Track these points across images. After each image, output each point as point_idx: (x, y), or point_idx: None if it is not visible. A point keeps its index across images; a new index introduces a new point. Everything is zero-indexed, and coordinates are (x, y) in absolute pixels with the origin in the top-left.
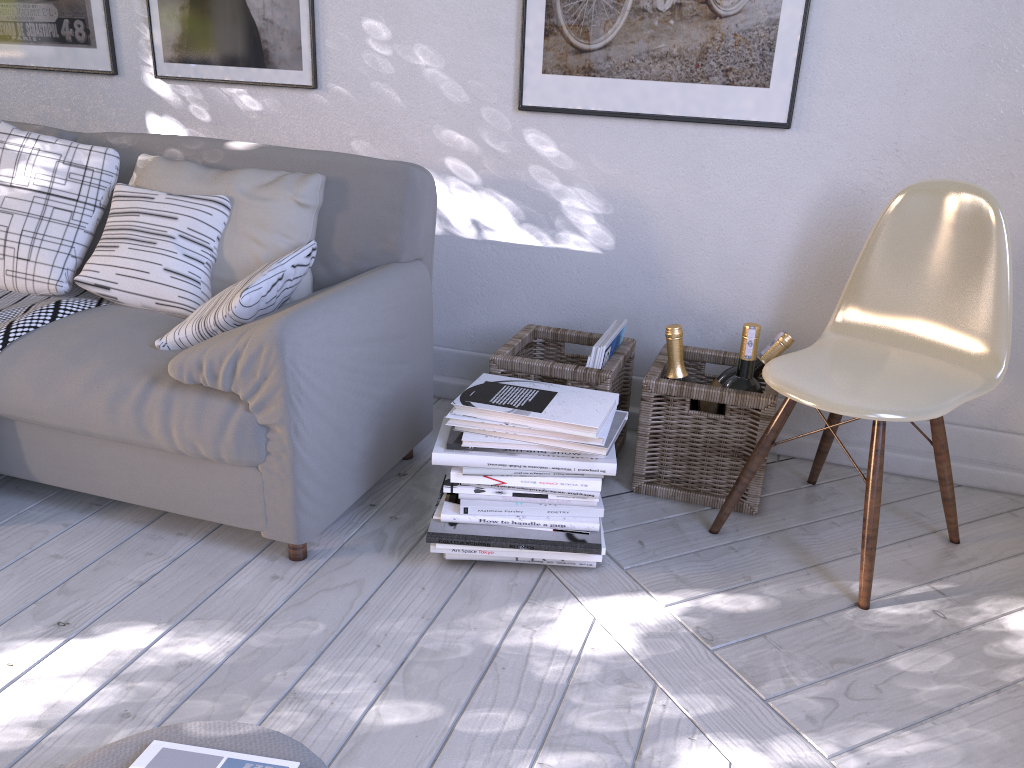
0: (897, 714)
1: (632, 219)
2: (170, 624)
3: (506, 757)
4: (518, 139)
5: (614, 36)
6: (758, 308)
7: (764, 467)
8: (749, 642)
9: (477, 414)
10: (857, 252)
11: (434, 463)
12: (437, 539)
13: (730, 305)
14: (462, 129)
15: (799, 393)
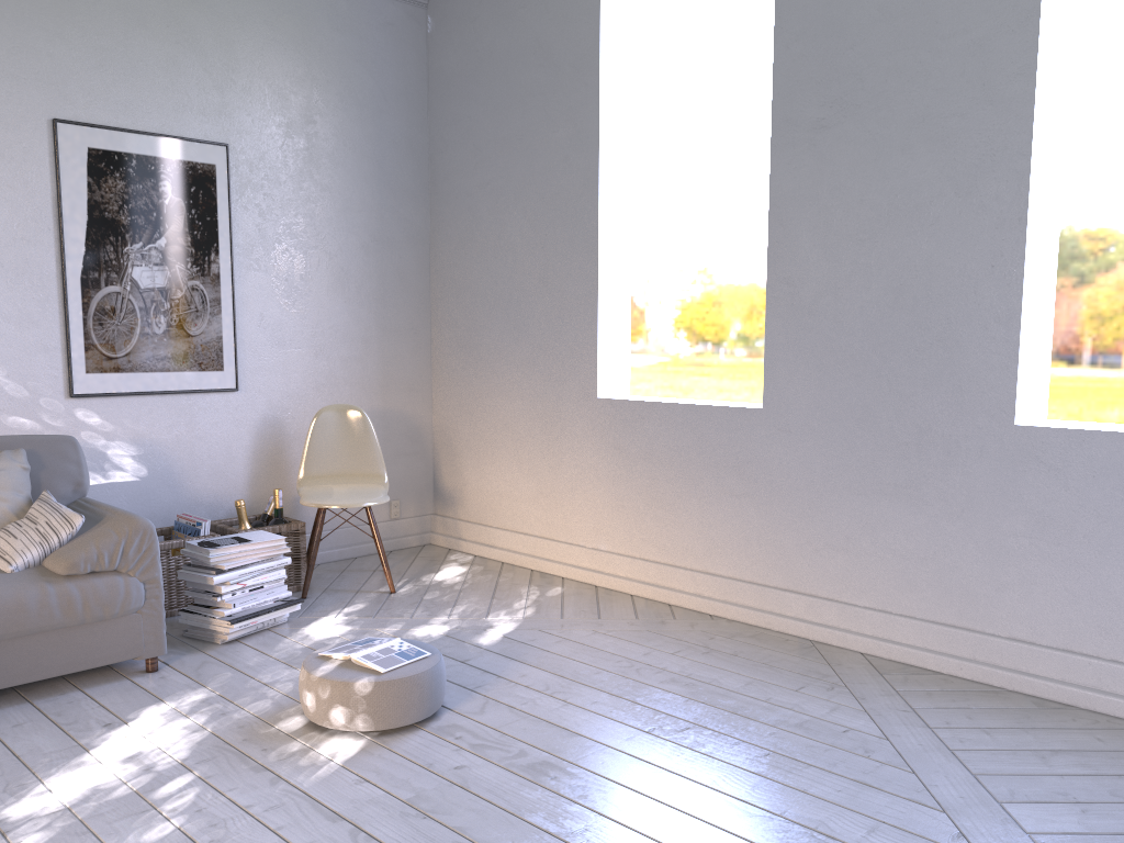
0: (447, 605)
1: (157, 454)
2: (160, 701)
3: None
4: (71, 416)
5: (132, 348)
6: (239, 491)
7: (306, 560)
8: (380, 611)
9: (223, 551)
10: (282, 449)
11: (215, 583)
12: (236, 620)
13: (223, 493)
14: (26, 414)
15: (340, 504)
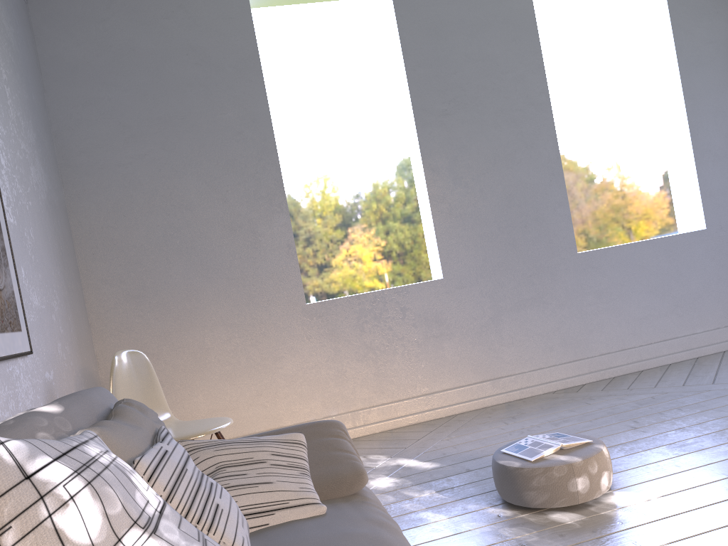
0: None
1: None
2: None
3: (425, 498)
4: None
5: None
6: None
7: None
8: None
9: None
10: None
11: None
12: None
13: None
14: None
15: (221, 426)
